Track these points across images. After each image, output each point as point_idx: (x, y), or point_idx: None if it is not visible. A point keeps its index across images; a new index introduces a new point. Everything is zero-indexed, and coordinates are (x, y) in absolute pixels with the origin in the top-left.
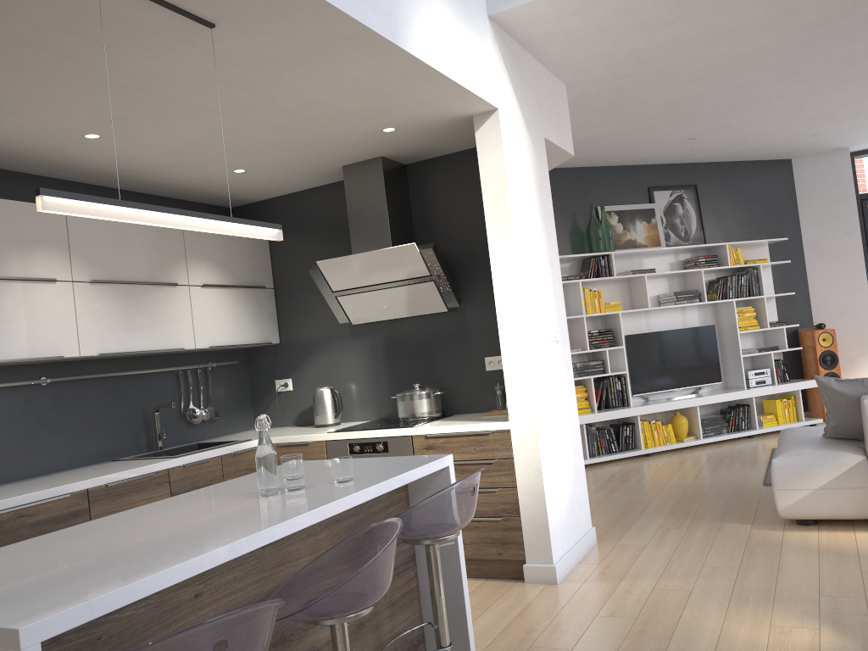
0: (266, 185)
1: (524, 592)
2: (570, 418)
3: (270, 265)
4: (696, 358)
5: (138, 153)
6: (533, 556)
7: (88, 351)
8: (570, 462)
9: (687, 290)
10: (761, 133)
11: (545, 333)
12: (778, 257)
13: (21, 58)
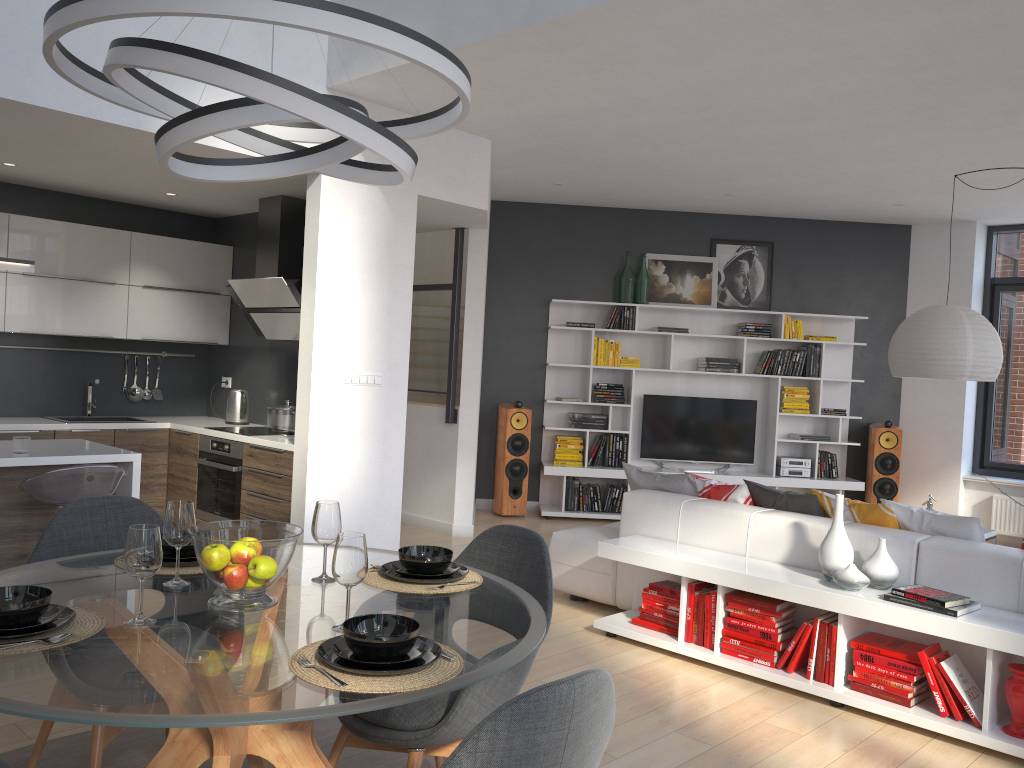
0: (215, 205)
1: None
2: (383, 455)
3: (231, 275)
4: (726, 433)
5: (64, 176)
6: None
7: (13, 328)
8: (371, 493)
9: (735, 357)
10: (815, 197)
11: (353, 375)
12: (867, 337)
13: None
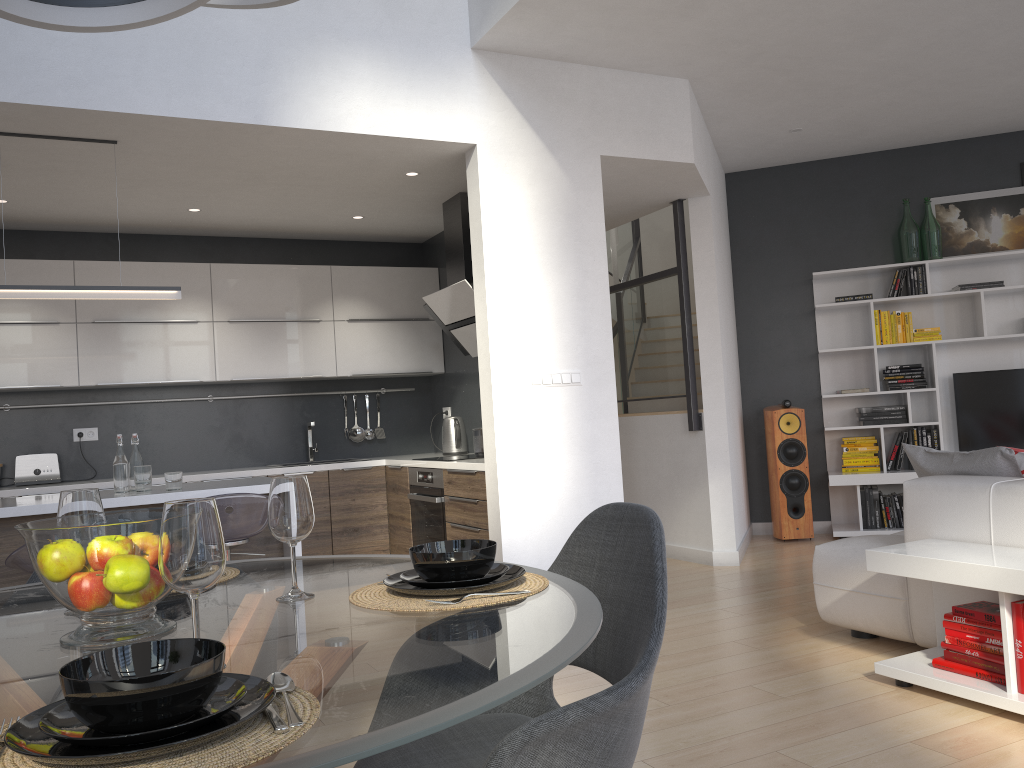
0: (409, 224)
1: None
2: (594, 467)
3: None
4: None
5: (250, 215)
6: None
7: (224, 376)
8: (584, 515)
9: None
10: None
11: (543, 374)
12: None
13: (59, 177)
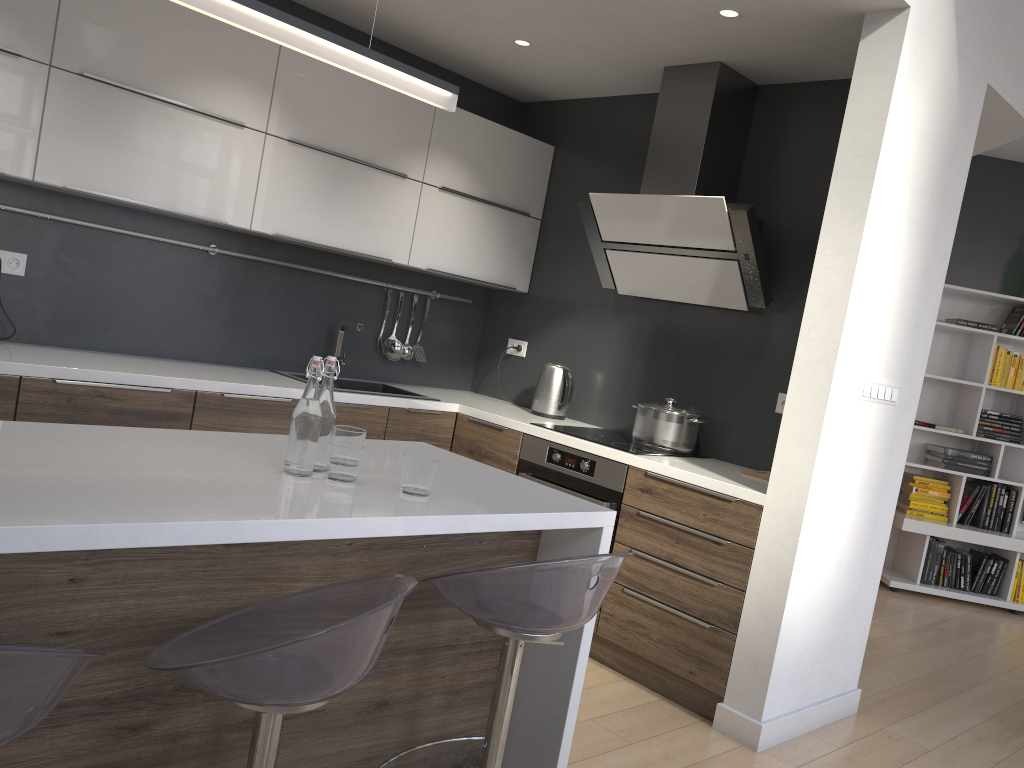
0: (562, 76)
1: (700, 743)
2: (874, 522)
3: (545, 189)
4: None
5: None
6: (736, 697)
7: (262, 226)
8: (851, 586)
9: None
10: None
11: (873, 383)
12: None
13: None
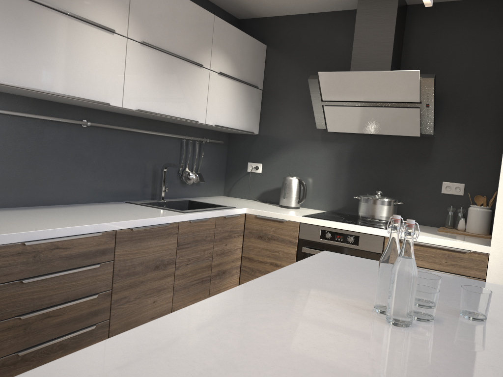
0: (283, 0)
1: None
2: None
3: (263, 71)
4: None
5: None
6: None
7: (129, 104)
8: None
9: None
10: None
11: None
12: None
13: None
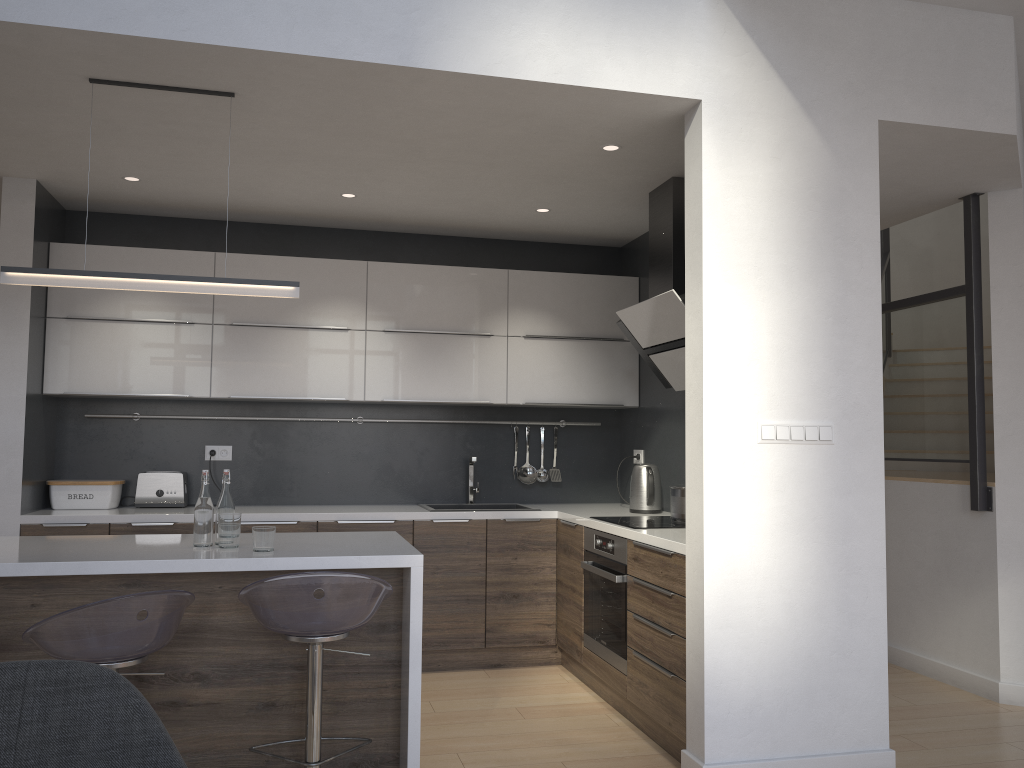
0: (605, 221)
1: None
2: (845, 564)
3: None
4: None
5: (414, 204)
6: (691, 742)
7: (374, 396)
8: (826, 631)
9: None
10: None
11: (778, 426)
12: None
13: (184, 147)
